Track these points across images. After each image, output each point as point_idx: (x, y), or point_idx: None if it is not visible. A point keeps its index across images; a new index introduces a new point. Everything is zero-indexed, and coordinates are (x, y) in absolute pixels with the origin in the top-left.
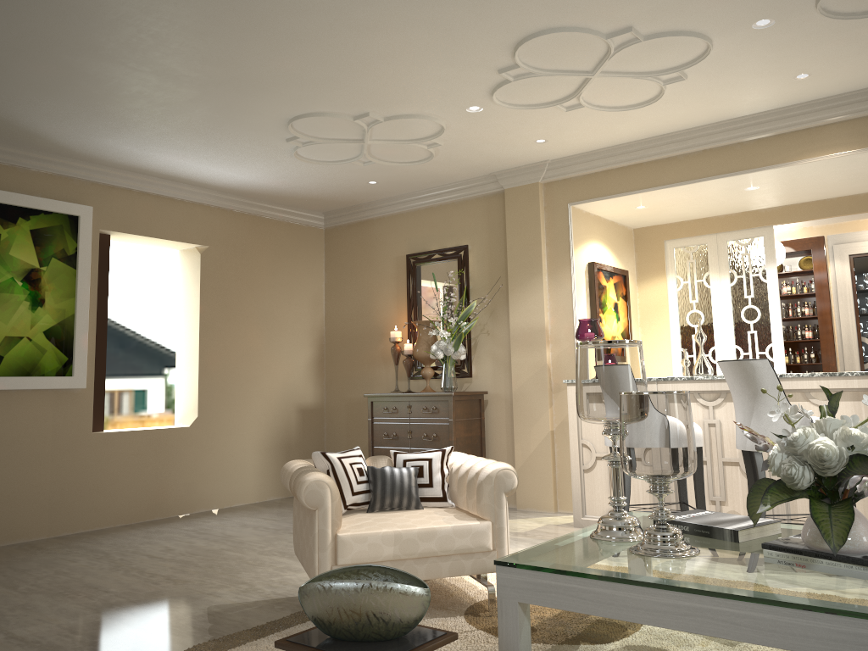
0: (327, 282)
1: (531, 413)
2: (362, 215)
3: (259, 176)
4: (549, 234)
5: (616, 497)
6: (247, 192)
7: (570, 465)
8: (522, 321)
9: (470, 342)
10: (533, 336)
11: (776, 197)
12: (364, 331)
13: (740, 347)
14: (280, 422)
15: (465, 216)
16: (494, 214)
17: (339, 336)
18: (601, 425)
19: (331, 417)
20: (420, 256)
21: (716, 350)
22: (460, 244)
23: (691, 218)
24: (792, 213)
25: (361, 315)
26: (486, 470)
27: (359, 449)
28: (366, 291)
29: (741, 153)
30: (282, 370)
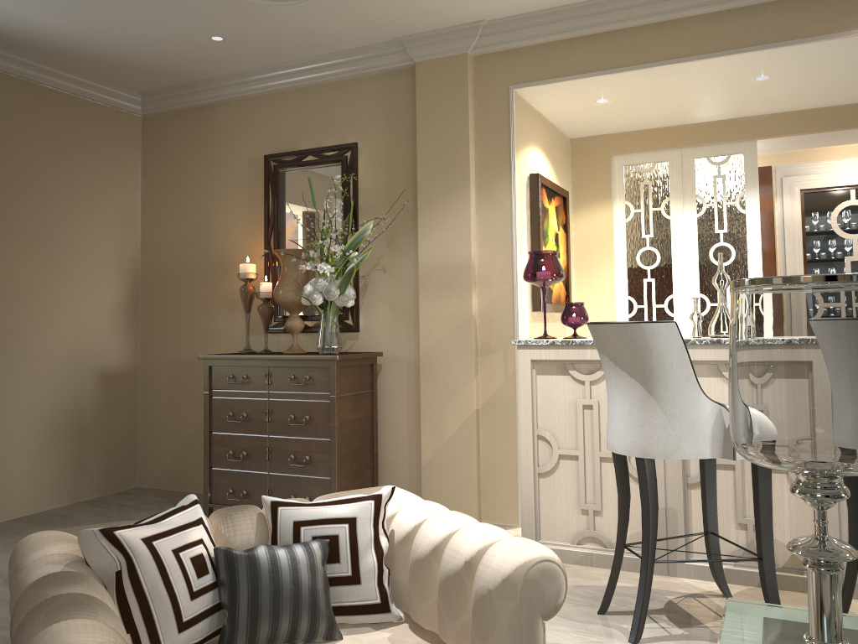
0: (145, 193)
1: (447, 384)
2: (199, 97)
3: (28, 6)
4: (480, 130)
5: (833, 643)
6: (12, 40)
7: (520, 467)
8: (437, 254)
9: (358, 281)
10: (453, 274)
11: (776, 99)
12: (198, 263)
13: (706, 296)
14: (69, 394)
15: (354, 102)
16: (398, 100)
17: (162, 269)
18: (568, 408)
19: (149, 384)
20: (285, 157)
21: (675, 300)
22: (346, 142)
23: (650, 126)
24: (783, 123)
25: (195, 241)
26: (501, 566)
27: (197, 504)
28: (203, 206)
29: (774, 18)
30: (72, 318)
